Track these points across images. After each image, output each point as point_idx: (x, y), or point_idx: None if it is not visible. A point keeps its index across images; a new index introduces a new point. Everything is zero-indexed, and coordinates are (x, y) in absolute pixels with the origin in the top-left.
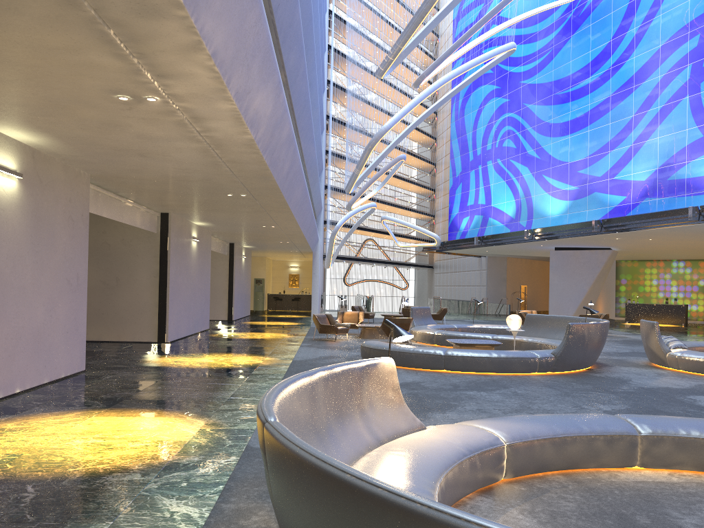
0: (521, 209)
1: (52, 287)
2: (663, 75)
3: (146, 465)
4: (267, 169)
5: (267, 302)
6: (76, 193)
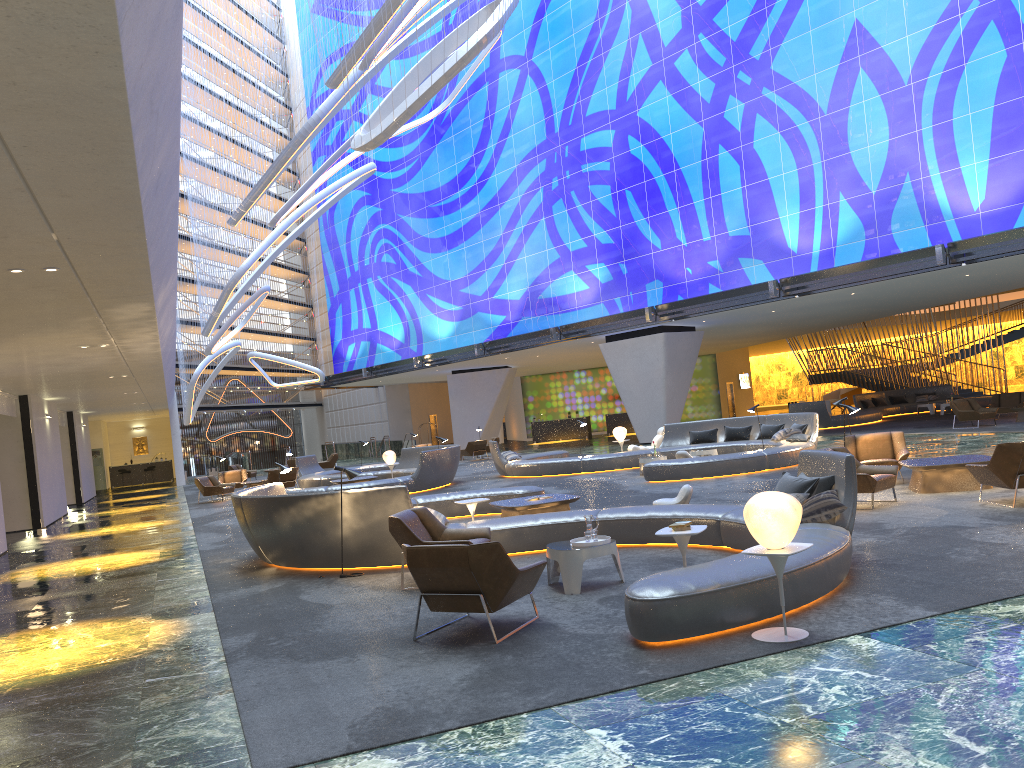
0: (410, 332)
1: None
2: (522, 195)
3: (147, 563)
4: (160, 361)
5: (110, 477)
6: None
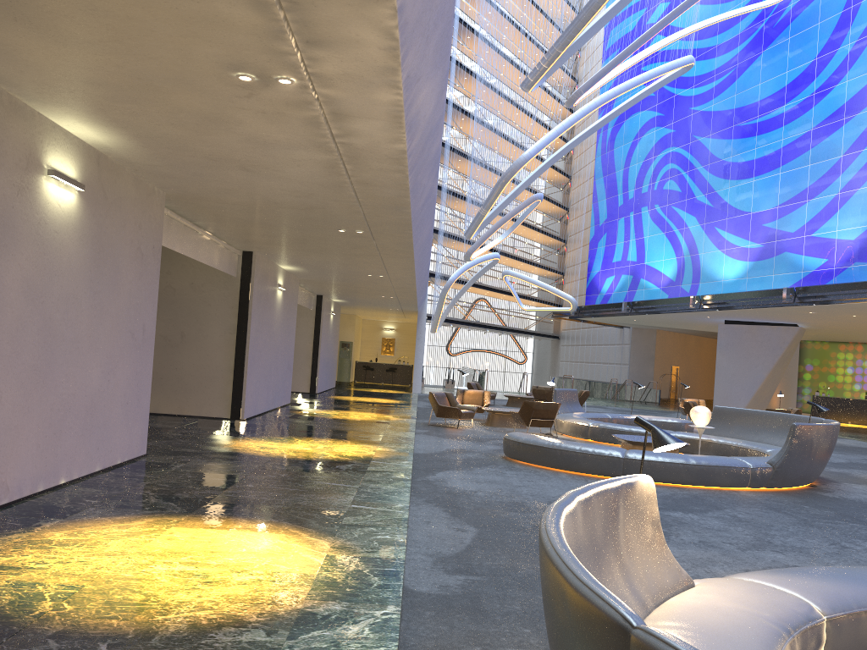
0: (684, 269)
1: (112, 342)
2: None
3: (267, 615)
4: (407, 196)
5: (355, 371)
6: (148, 217)
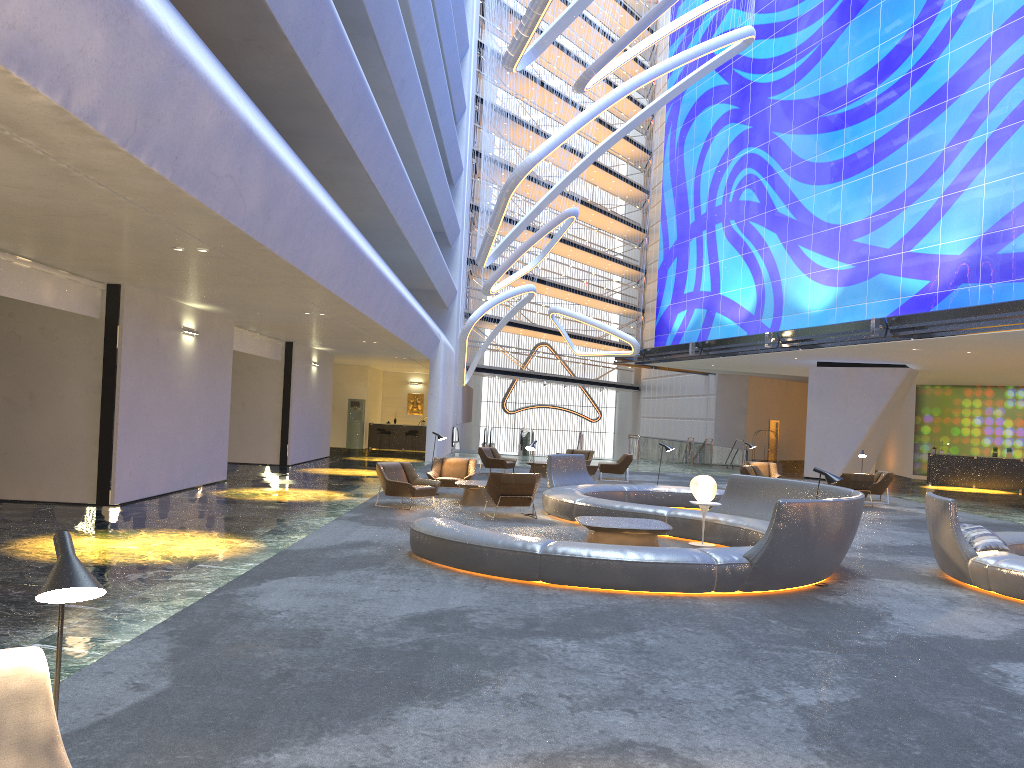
0: (764, 300)
1: None
2: (996, 80)
3: None
4: (179, 190)
5: (369, 436)
6: None
